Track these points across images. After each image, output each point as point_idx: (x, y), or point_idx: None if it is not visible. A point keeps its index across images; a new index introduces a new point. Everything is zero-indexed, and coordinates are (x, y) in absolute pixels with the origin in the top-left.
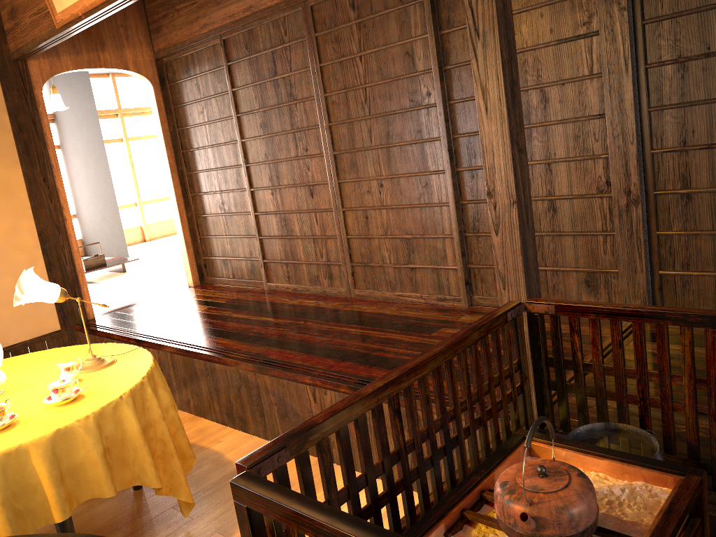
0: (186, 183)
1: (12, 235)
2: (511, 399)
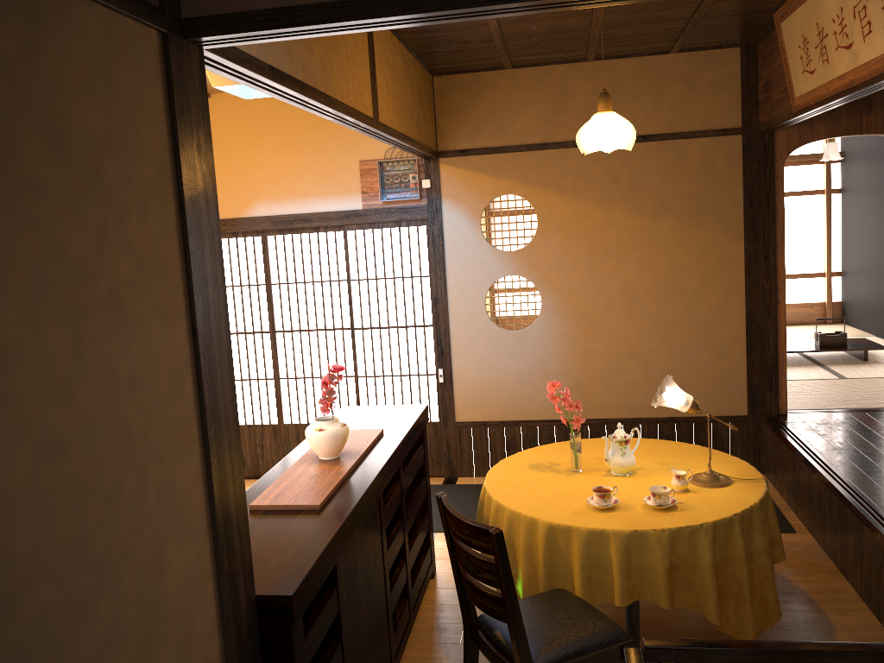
0: None
1: (719, 310)
2: None
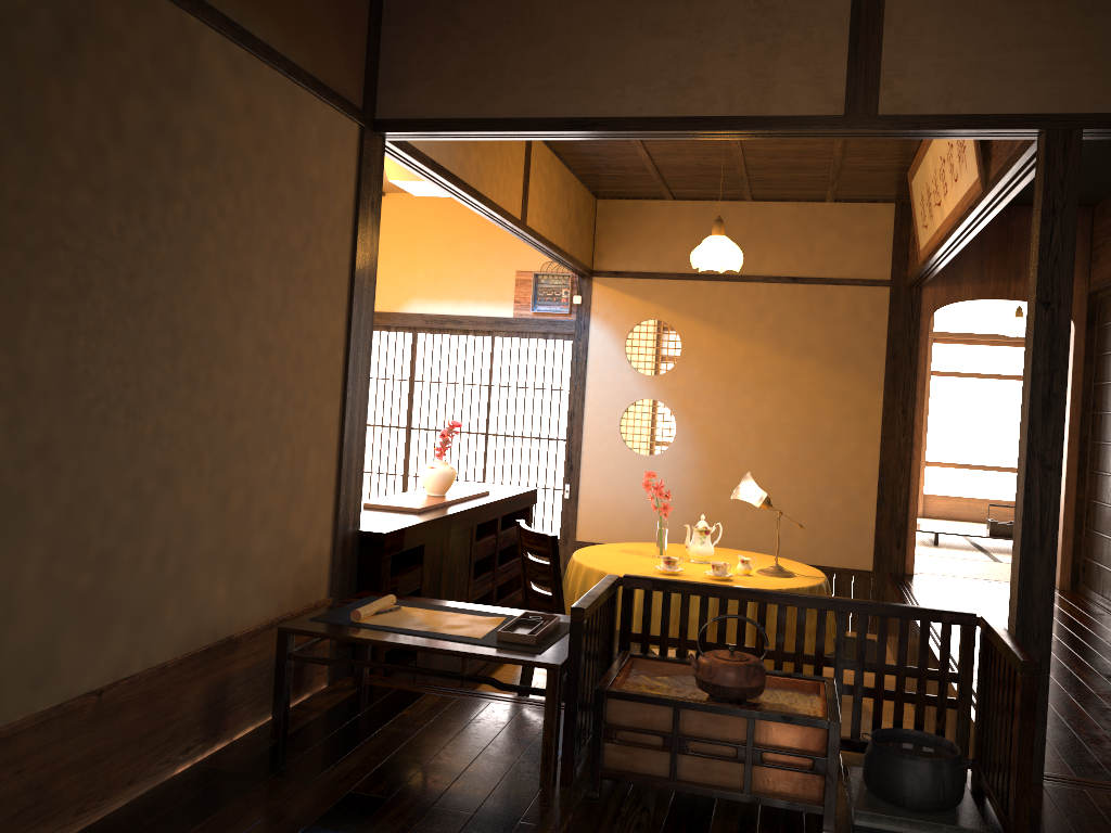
0: (1087, 454)
1: (853, 459)
2: (935, 704)
